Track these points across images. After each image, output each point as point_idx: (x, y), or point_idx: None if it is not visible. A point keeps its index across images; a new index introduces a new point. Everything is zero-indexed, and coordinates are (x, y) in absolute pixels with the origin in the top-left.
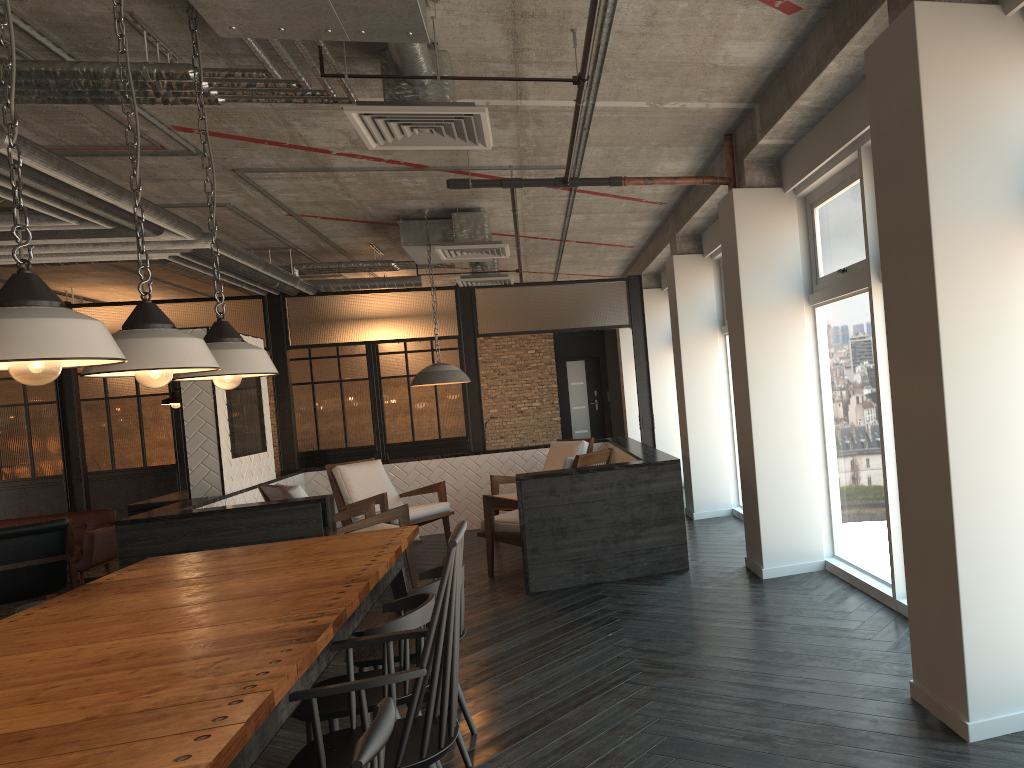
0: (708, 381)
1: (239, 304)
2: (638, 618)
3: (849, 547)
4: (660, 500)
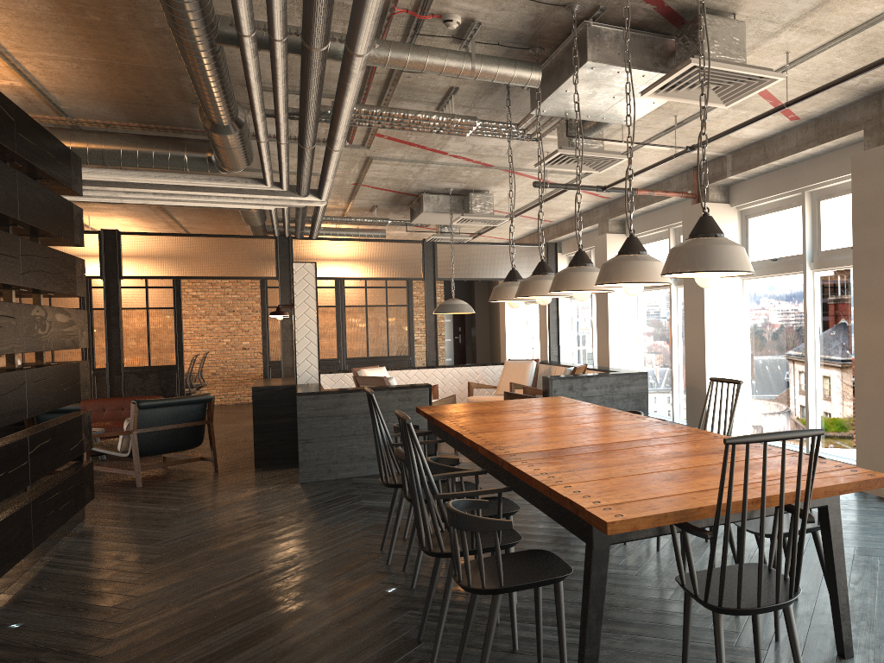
0: (624, 323)
1: (256, 242)
2: None
3: (761, 429)
4: (634, 397)
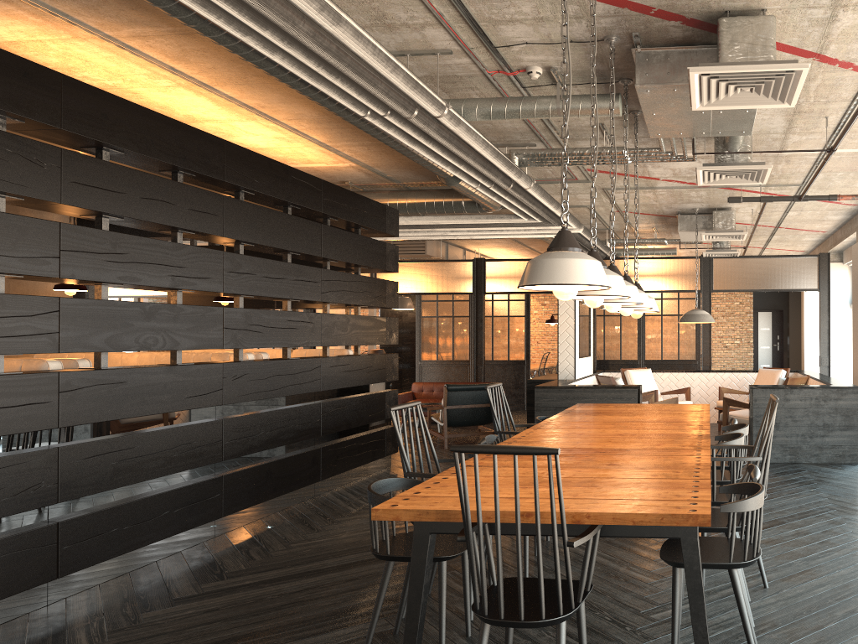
0: None
1: None
2: (828, 484)
3: None
4: (843, 413)
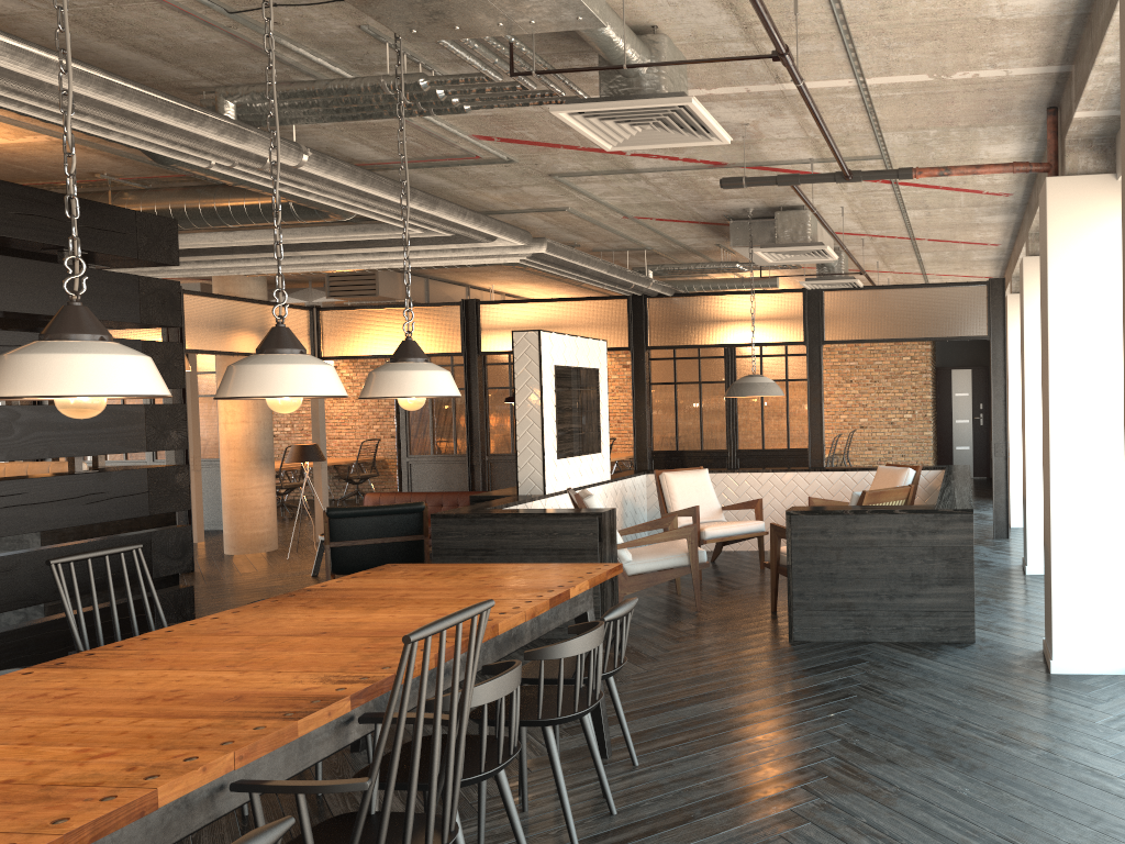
0: None
1: (608, 304)
2: (875, 699)
3: None
4: (945, 555)
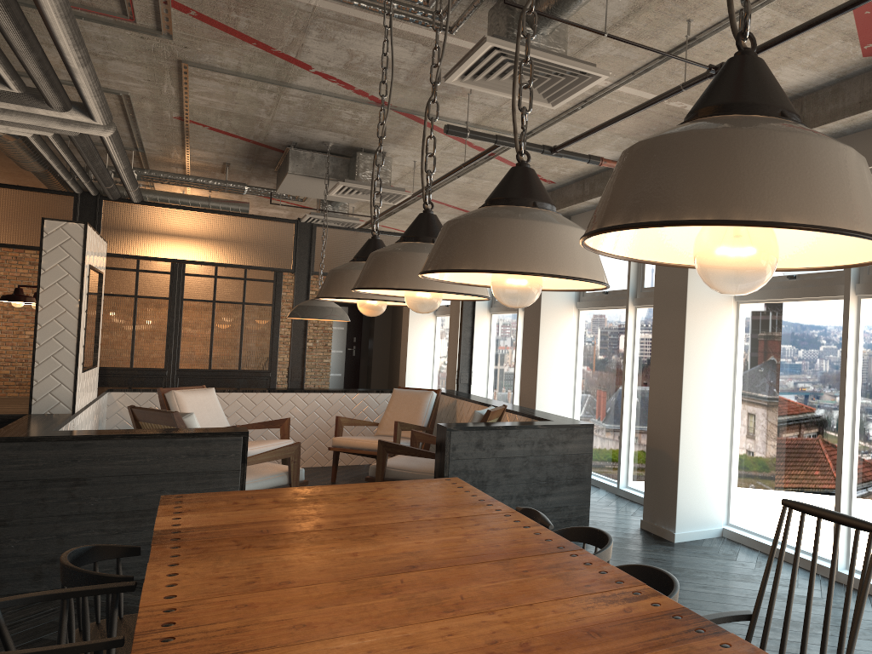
0: (560, 349)
1: (44, 198)
2: None
3: (753, 518)
4: (572, 461)
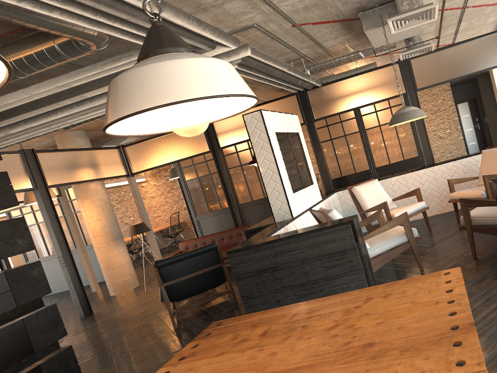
0: None
1: (285, 101)
2: None
3: None
4: None
